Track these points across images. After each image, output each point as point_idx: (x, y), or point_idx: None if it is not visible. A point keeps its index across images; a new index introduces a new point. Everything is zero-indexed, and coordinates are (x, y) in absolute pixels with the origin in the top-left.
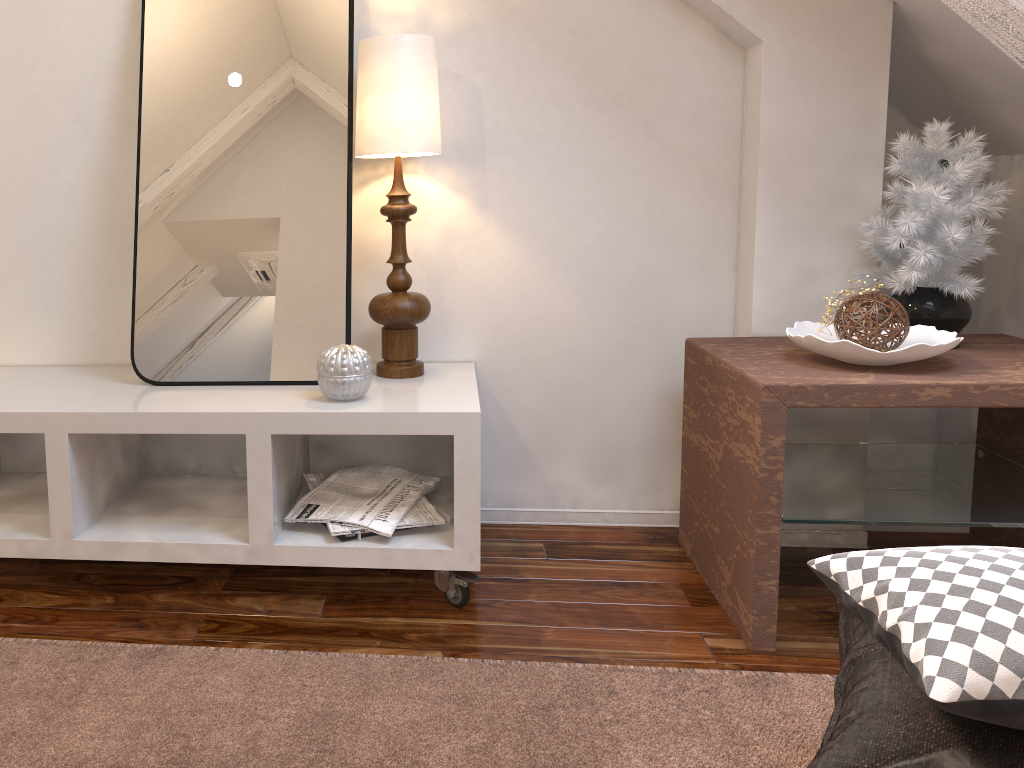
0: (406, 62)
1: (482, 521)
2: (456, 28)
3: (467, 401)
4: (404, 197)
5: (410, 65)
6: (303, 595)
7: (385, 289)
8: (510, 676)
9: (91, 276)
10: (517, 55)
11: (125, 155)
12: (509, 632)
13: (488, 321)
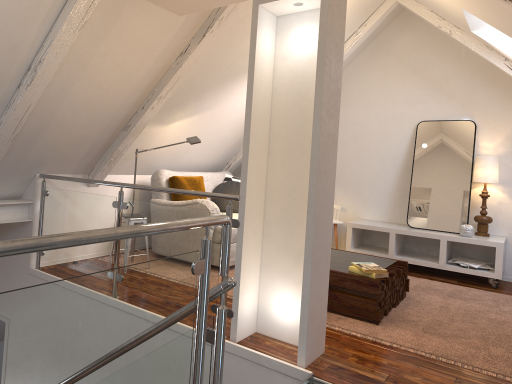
0: (489, 162)
1: (506, 280)
2: (505, 152)
3: (500, 241)
4: (486, 192)
5: (490, 163)
6: (451, 279)
7: (478, 214)
8: (506, 295)
9: (392, 201)
10: None
11: (405, 174)
12: (508, 293)
13: (511, 226)
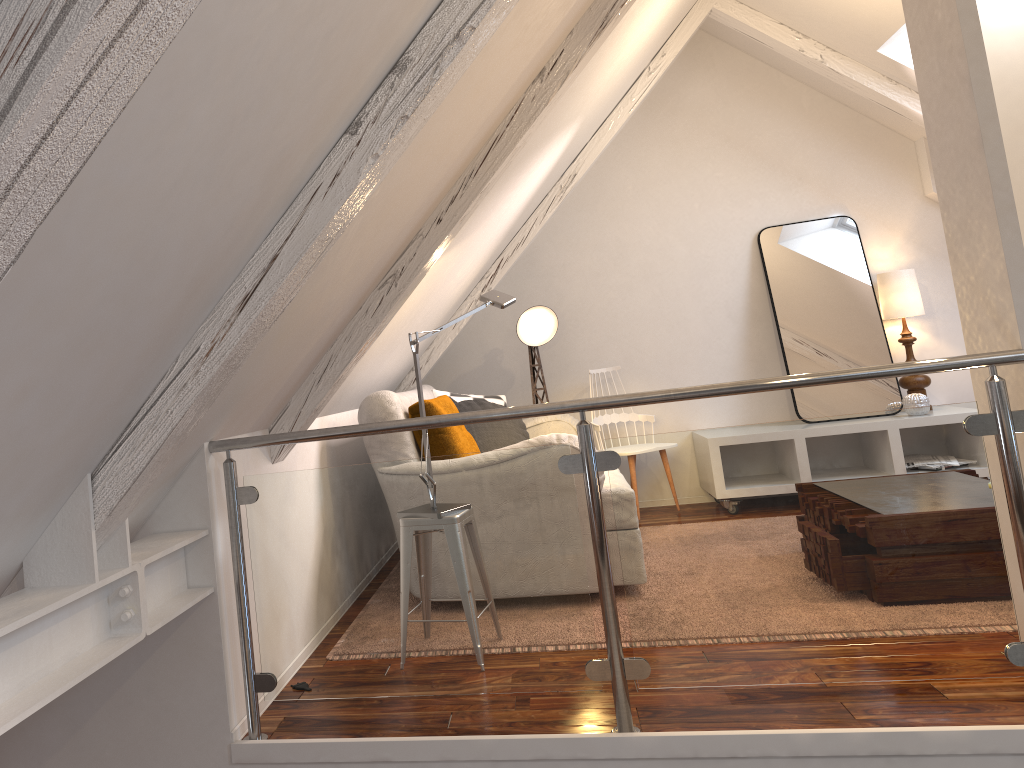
0: (908, 280)
1: None
2: (910, 262)
3: None
4: (910, 334)
5: (910, 281)
6: None
7: None
8: None
9: None
10: (941, 271)
11: (754, 329)
12: None
13: (948, 386)
